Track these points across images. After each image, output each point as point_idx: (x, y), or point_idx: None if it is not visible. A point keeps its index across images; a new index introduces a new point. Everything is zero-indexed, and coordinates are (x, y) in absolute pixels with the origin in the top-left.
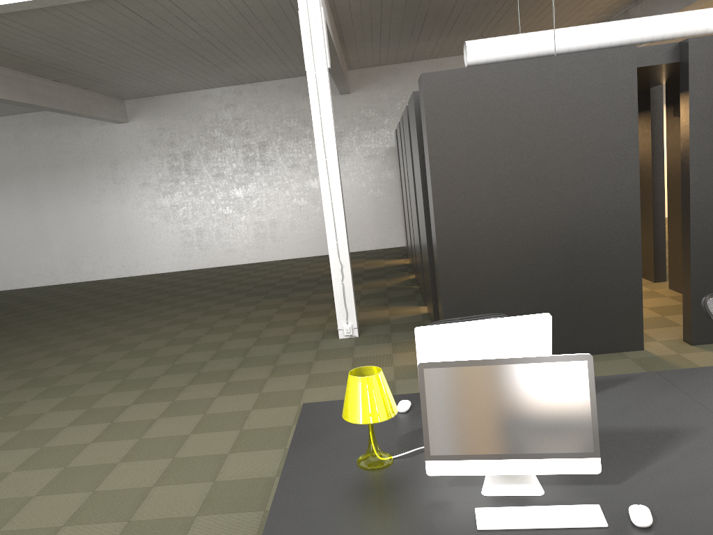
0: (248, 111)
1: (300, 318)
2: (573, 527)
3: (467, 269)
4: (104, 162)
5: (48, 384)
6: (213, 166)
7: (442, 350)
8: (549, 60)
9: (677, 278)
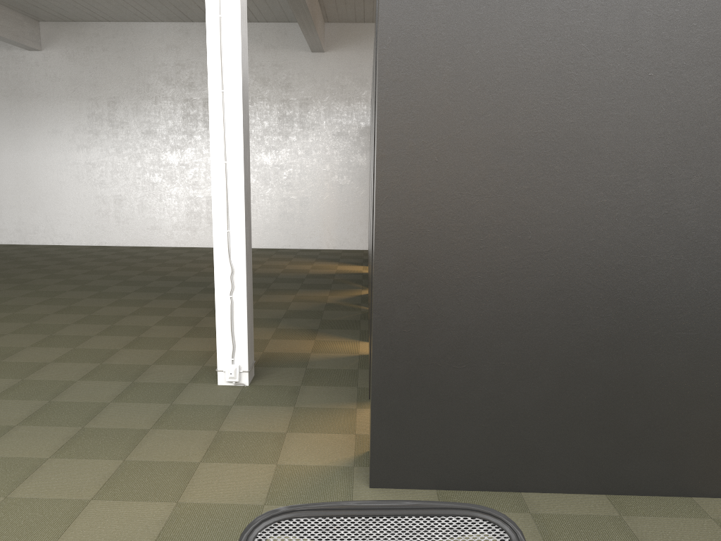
0: (194, 56)
1: (184, 337)
2: None
3: (427, 311)
4: (6, 97)
5: None
6: (143, 121)
7: None
8: None
9: None
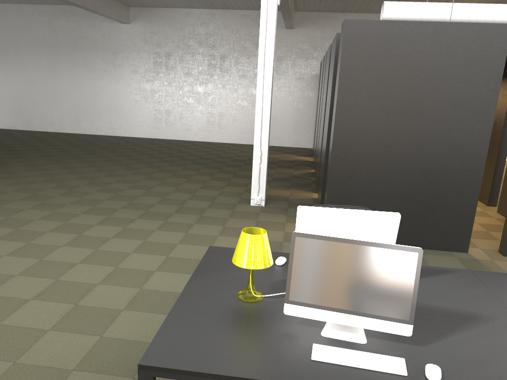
0: (216, 29)
1: (226, 186)
2: (381, 371)
3: (350, 172)
4: (108, 50)
5: (42, 200)
6: (185, 66)
7: (315, 225)
8: (443, 24)
9: (504, 206)
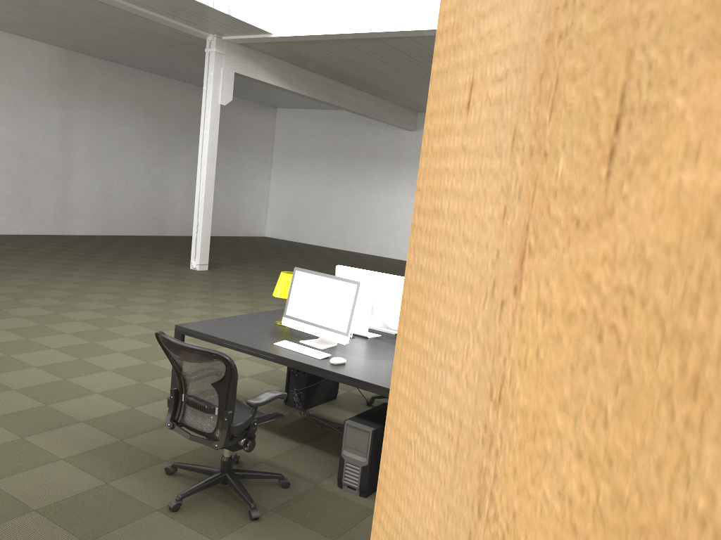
0: None
1: None
2: (307, 355)
3: None
4: (388, 159)
5: (250, 291)
6: None
7: None
8: None
9: None
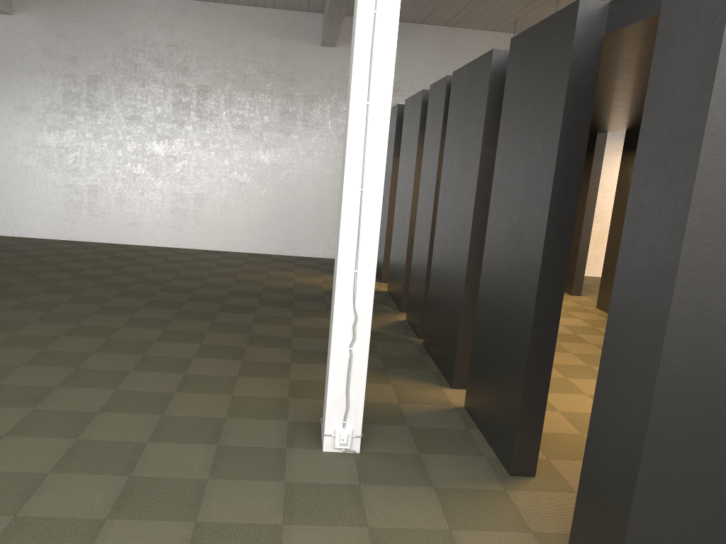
0: (191, 38)
1: (240, 376)
2: None
3: (714, 417)
4: None
5: None
6: (128, 105)
7: None
8: None
9: None
